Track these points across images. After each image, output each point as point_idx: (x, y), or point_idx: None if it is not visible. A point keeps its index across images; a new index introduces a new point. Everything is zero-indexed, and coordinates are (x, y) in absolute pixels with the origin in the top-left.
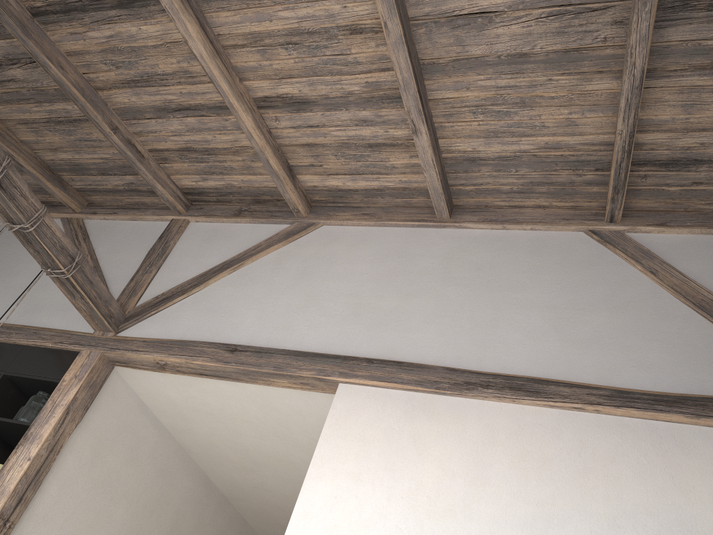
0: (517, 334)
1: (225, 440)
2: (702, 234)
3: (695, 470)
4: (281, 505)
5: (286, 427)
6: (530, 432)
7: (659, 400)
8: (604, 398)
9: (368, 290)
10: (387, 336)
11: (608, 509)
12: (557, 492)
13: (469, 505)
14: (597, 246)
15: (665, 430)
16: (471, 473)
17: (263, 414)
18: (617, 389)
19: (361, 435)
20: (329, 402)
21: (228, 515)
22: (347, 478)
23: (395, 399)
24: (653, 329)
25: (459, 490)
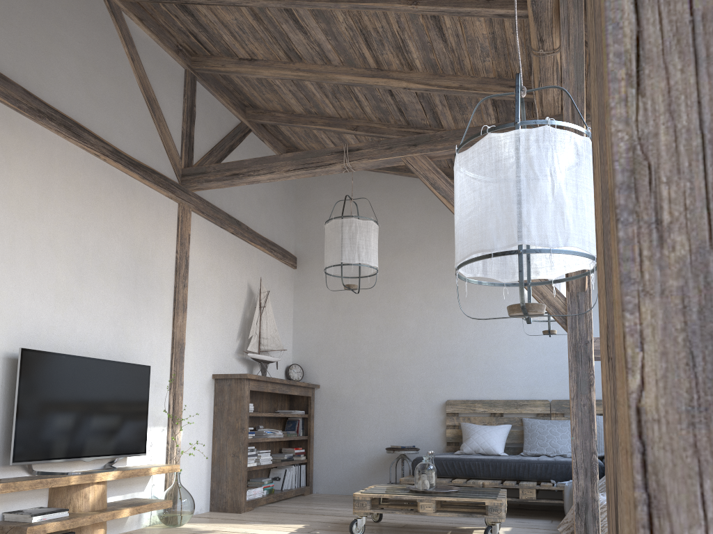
0: (63, 74)
1: None
2: (153, 40)
3: (137, 208)
4: None
5: None
6: (72, 164)
7: (131, 162)
8: (109, 153)
9: None
10: None
11: (105, 225)
12: (85, 211)
13: (42, 212)
14: (106, 12)
15: (128, 181)
16: (41, 188)
17: None
18: (115, 148)
19: None
20: None
21: None
22: None
23: None
24: (128, 106)
25: (35, 200)
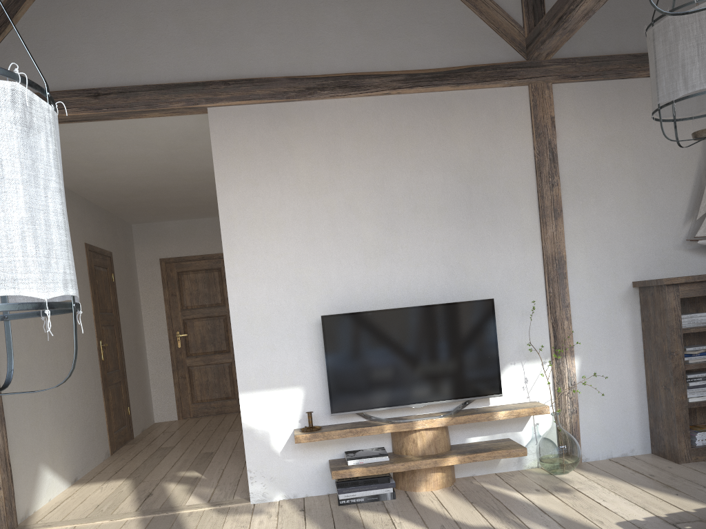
0: (331, 34)
1: (81, 156)
2: None
3: (458, 123)
4: (129, 184)
5: (148, 138)
6: (359, 119)
7: (435, 77)
8: (401, 83)
9: (191, 3)
10: (229, 53)
11: (415, 162)
12: (384, 158)
13: (334, 182)
14: None
15: (439, 98)
16: (329, 159)
17: (127, 134)
18: (408, 73)
19: (244, 149)
20: (193, 118)
21: (78, 204)
22: (247, 185)
23: (258, 113)
24: (424, 12)
25: (325, 173)
